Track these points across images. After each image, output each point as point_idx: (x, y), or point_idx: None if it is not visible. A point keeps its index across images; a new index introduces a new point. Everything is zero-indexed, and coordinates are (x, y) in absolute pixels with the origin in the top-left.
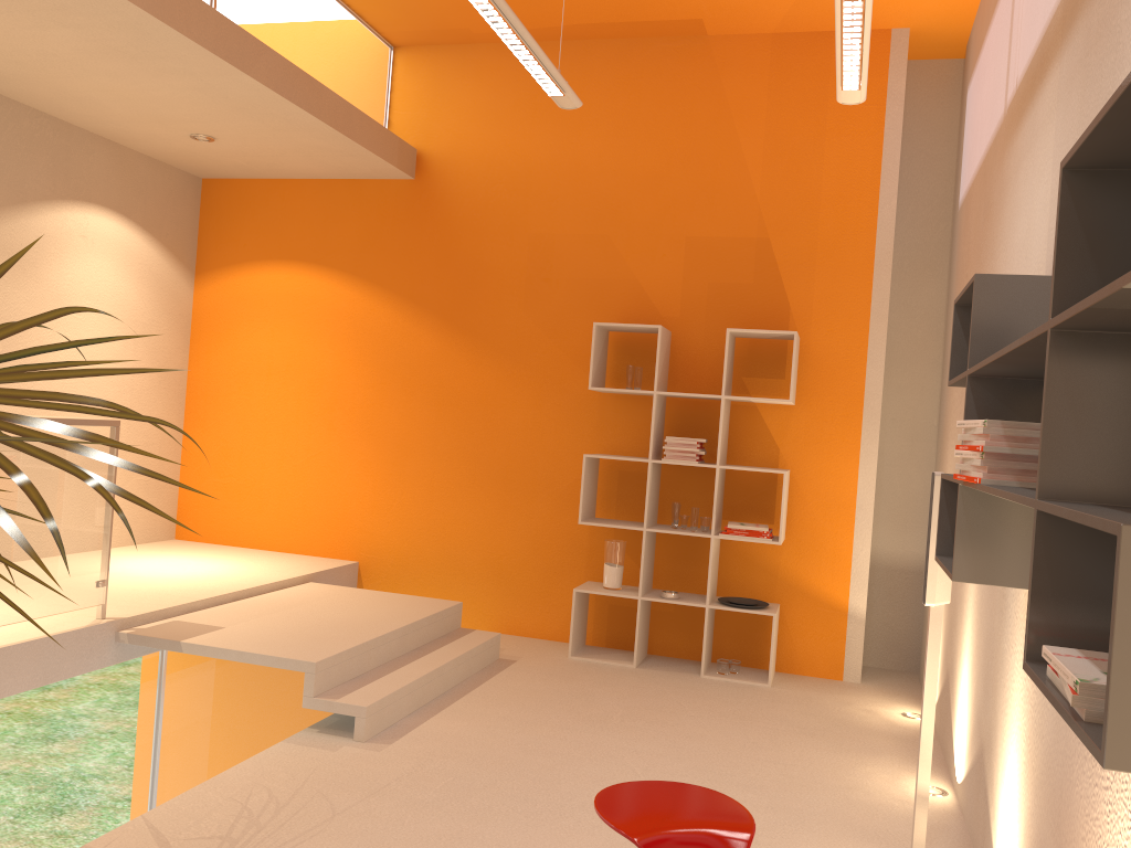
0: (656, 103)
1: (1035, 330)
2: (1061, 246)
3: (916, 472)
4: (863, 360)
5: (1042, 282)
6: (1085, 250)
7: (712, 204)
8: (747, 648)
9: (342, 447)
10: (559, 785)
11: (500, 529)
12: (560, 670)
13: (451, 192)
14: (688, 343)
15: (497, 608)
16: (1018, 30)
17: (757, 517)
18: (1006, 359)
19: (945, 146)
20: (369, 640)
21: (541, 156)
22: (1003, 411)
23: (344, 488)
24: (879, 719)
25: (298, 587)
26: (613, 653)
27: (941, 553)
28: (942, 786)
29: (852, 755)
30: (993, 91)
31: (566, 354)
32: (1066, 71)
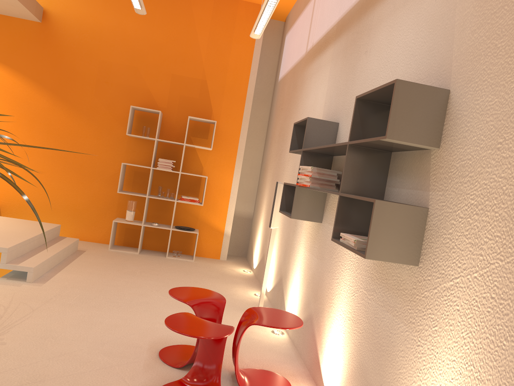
0: (163, 12)
1: (341, 143)
2: (354, 121)
3: (252, 180)
4: (238, 135)
5: (327, 122)
6: (359, 123)
7: (184, 62)
8: (183, 247)
9: None
10: (125, 297)
11: (76, 193)
12: (107, 255)
13: (60, 33)
14: (169, 120)
15: (72, 228)
16: (315, 25)
17: (192, 194)
18: (323, 148)
19: (274, 55)
20: (27, 239)
21: (108, 25)
22: (311, 163)
23: None
24: (236, 272)
25: None
26: (127, 248)
27: (281, 210)
28: None
29: (229, 284)
30: (300, 42)
31: (113, 117)
32: (336, 50)
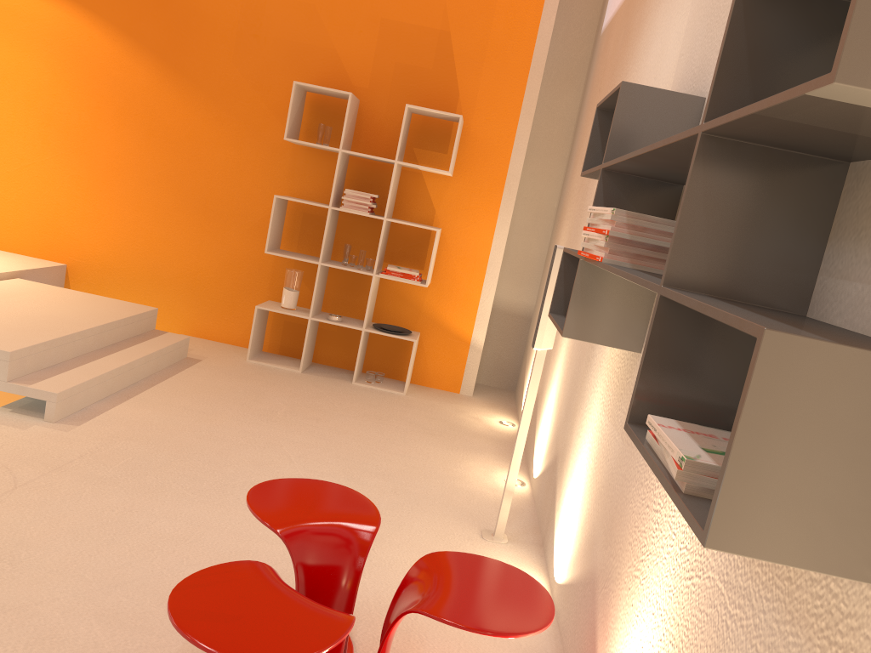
0: None
1: (683, 133)
2: (726, 55)
3: (535, 241)
4: (510, 147)
5: (673, 97)
6: (745, 62)
7: None
8: (391, 364)
9: (56, 161)
10: (225, 467)
11: (197, 250)
12: (238, 371)
13: None
14: (373, 113)
15: (190, 316)
16: None
17: (411, 263)
18: (643, 158)
19: None
20: (66, 336)
21: None
22: (624, 203)
23: (55, 198)
24: (483, 425)
25: (5, 282)
26: (284, 359)
27: (554, 311)
28: (522, 479)
29: (460, 452)
30: None
31: (267, 106)
32: None
